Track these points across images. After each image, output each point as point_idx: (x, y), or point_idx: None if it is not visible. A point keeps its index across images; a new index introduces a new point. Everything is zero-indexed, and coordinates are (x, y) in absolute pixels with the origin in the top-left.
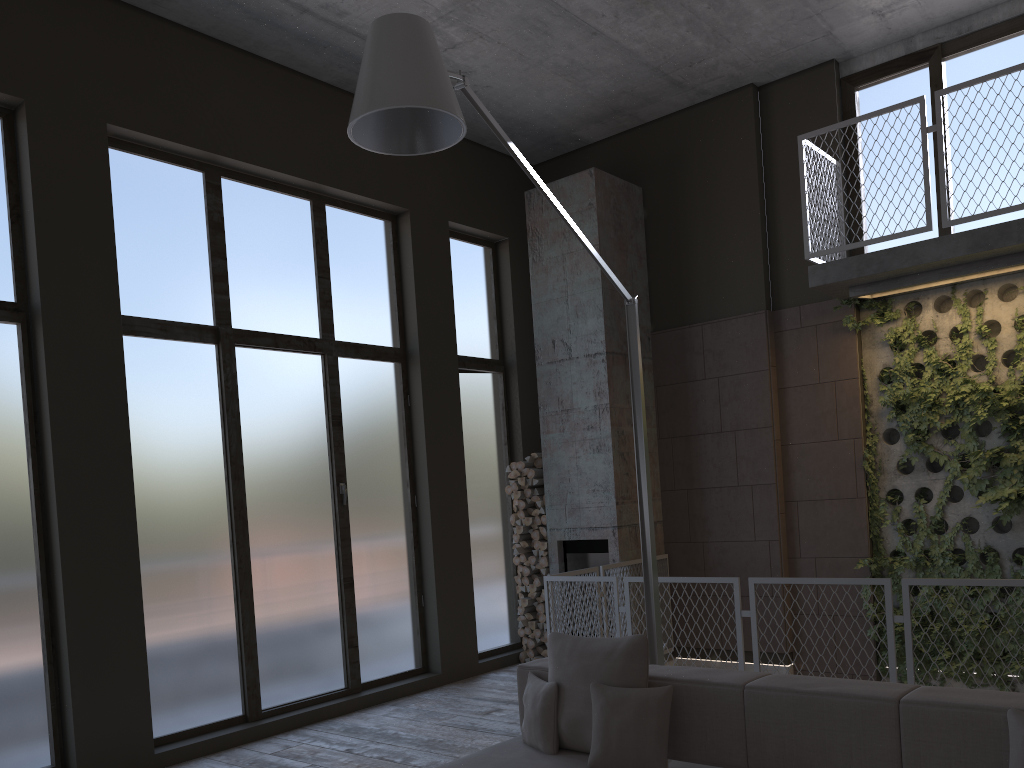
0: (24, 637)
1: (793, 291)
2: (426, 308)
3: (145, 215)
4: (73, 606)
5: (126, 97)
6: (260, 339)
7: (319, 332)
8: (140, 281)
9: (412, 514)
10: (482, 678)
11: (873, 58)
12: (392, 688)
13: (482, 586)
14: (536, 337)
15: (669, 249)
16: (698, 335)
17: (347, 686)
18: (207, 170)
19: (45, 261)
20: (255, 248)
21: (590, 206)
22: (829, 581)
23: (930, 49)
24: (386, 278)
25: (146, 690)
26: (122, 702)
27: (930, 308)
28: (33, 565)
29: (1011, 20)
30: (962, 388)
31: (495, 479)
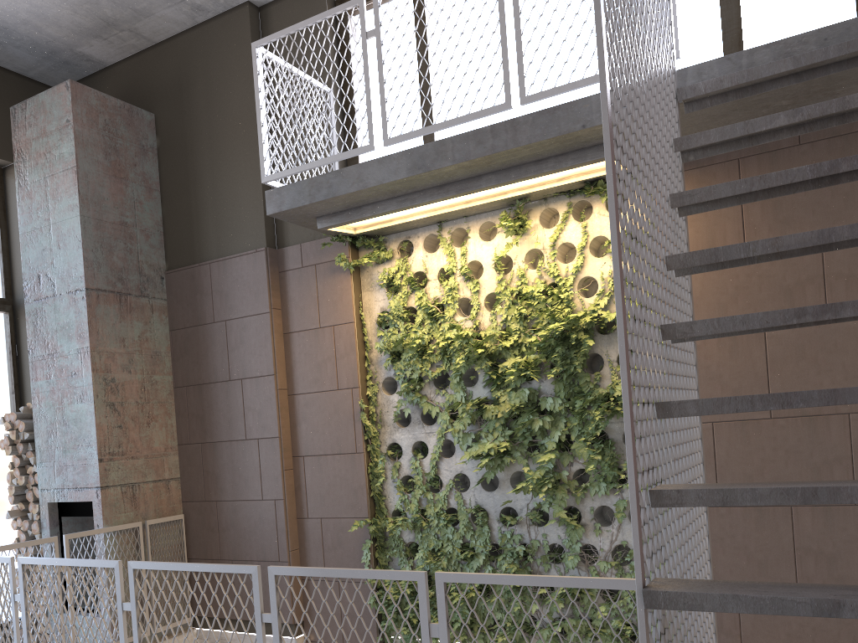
0: None
1: (295, 228)
2: None
3: None
4: None
5: None
6: None
7: None
8: None
9: None
10: None
11: None
12: None
13: None
14: (24, 271)
15: (180, 181)
16: (207, 274)
17: None
18: None
19: None
20: None
21: (68, 123)
22: (201, 568)
23: None
24: None
25: None
26: None
27: (421, 248)
28: None
29: None
30: (448, 334)
31: None
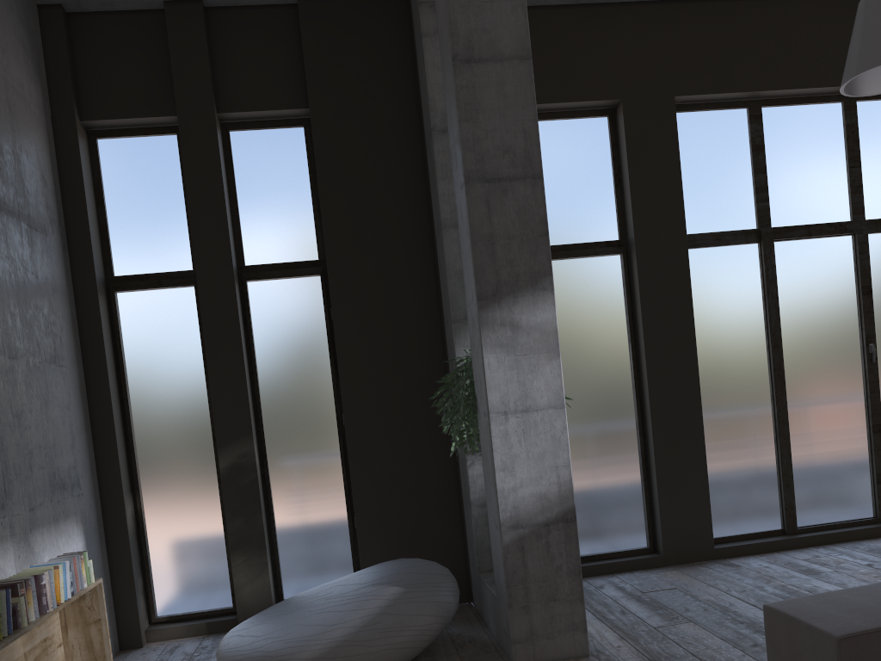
0: (628, 462)
1: None
2: None
3: (703, 155)
4: (658, 442)
5: (687, 71)
6: (795, 232)
7: (849, 215)
8: (700, 206)
9: None
10: None
11: None
12: None
13: None
14: None
15: None
16: None
17: (875, 516)
18: (750, 105)
19: (636, 208)
20: (790, 157)
21: None
22: None
23: None
24: None
25: (707, 503)
26: (691, 510)
27: None
28: (633, 415)
29: None
30: None
31: None
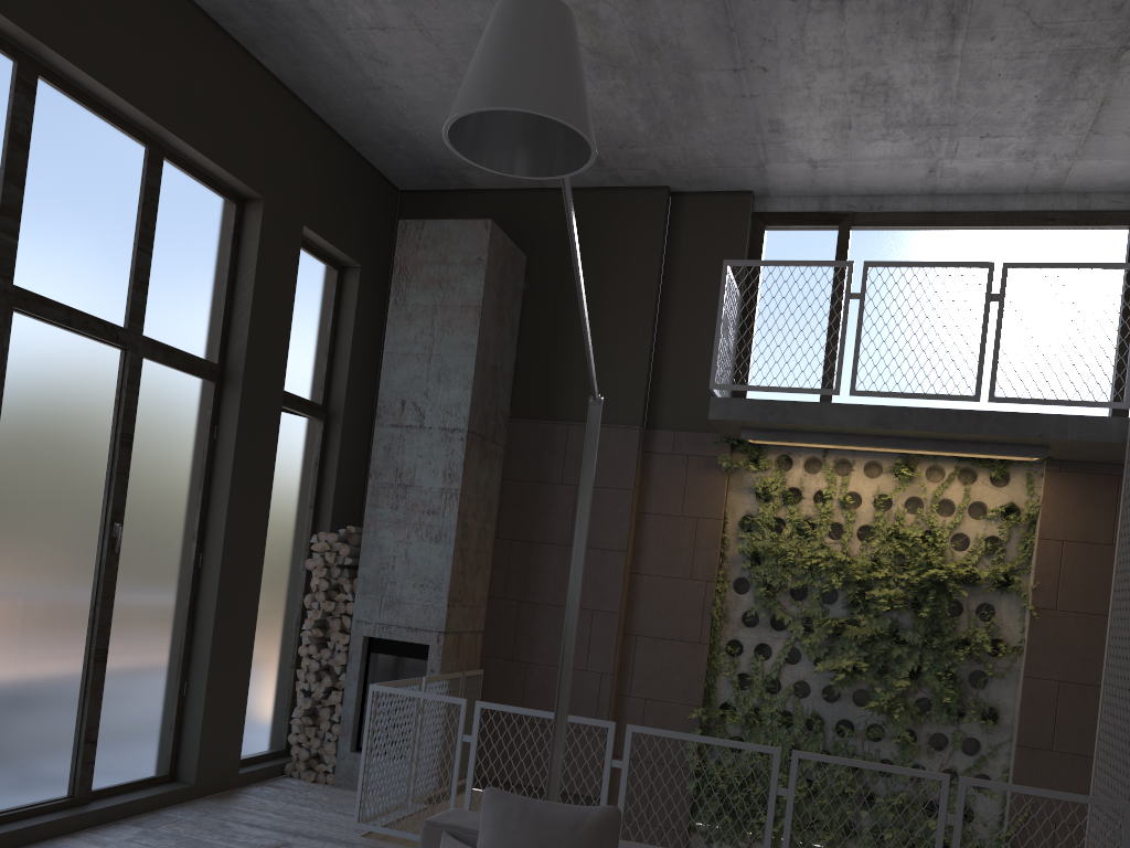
0: None
1: (671, 414)
2: (261, 324)
3: None
4: None
5: None
6: (49, 310)
7: (124, 319)
8: None
9: (193, 576)
10: (244, 794)
11: (788, 204)
12: (133, 801)
13: (254, 676)
14: (382, 391)
15: (546, 332)
16: (562, 434)
17: (72, 794)
18: (22, 61)
19: None
20: (64, 186)
21: (479, 261)
22: (716, 741)
23: (842, 214)
24: (217, 273)
25: None
26: None
27: (800, 466)
28: None
29: (917, 213)
30: (818, 552)
31: (292, 547)
